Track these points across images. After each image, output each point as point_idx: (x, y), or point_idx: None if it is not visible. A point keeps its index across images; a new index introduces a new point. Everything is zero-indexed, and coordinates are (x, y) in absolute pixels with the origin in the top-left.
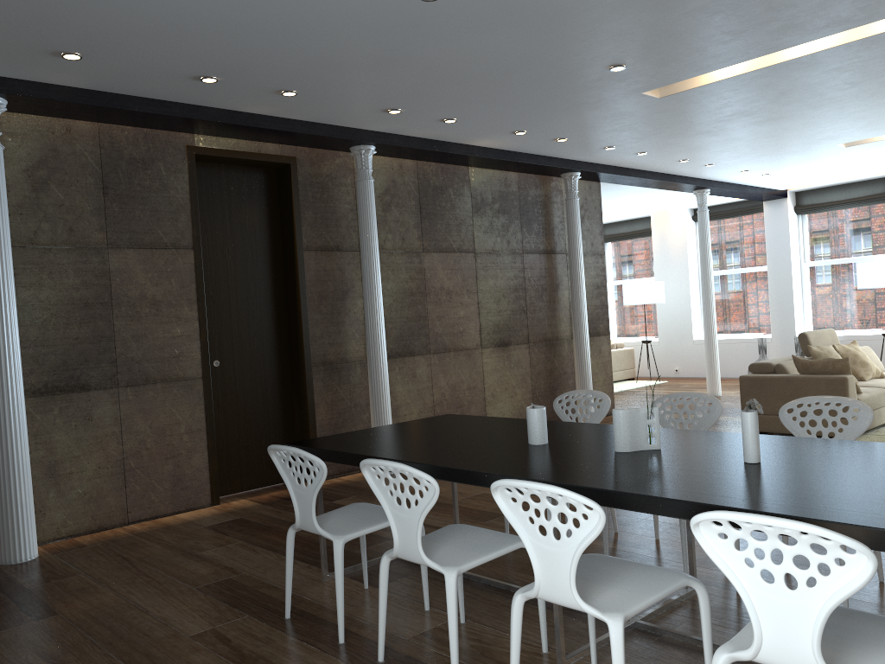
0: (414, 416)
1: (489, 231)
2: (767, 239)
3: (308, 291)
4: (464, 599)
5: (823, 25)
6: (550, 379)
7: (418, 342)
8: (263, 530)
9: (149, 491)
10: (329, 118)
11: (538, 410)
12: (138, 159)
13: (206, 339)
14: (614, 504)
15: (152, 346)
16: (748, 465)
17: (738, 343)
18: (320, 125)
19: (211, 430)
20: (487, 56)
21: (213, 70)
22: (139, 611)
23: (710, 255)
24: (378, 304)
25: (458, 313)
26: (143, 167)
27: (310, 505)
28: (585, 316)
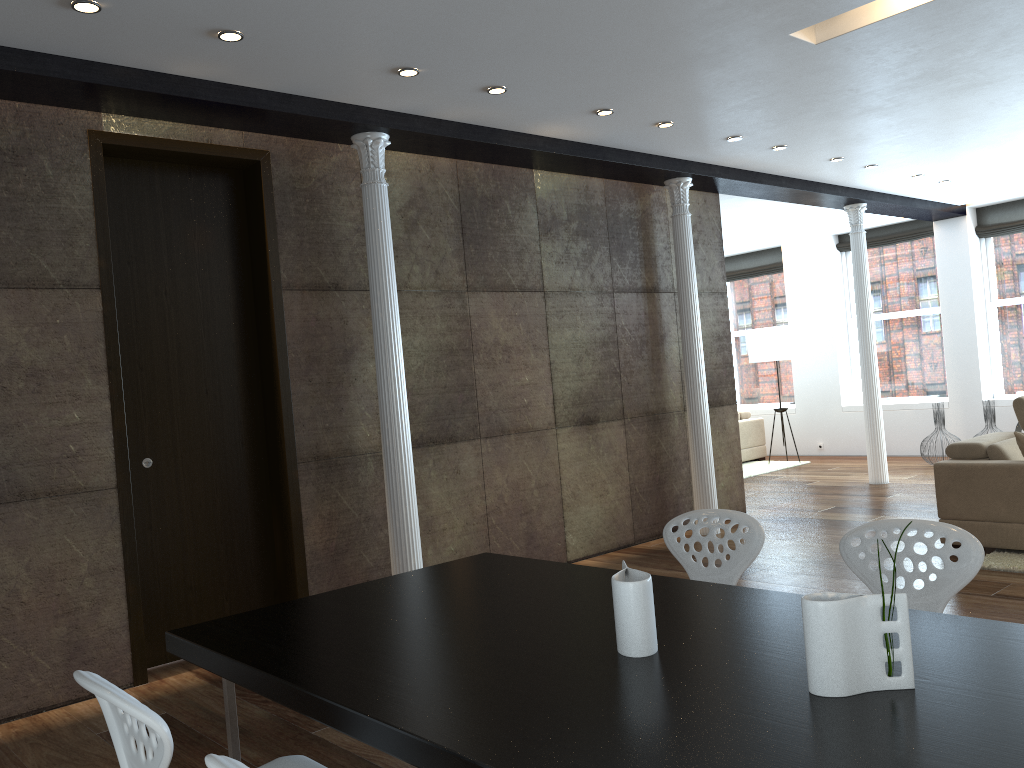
0: (457, 530)
1: (564, 261)
2: (939, 272)
3: (291, 351)
4: None
5: None
6: (655, 469)
7: (462, 422)
8: (188, 744)
9: (26, 670)
10: (310, 85)
11: (637, 585)
12: (5, 149)
13: (122, 427)
14: None
15: (30, 441)
16: None
17: (903, 410)
18: (298, 99)
19: (132, 569)
20: None
21: None
22: None
23: (869, 292)
24: (396, 368)
25: (521, 378)
26: (14, 162)
27: None
28: (703, 380)
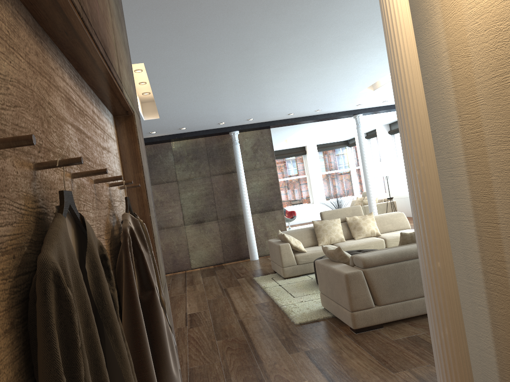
0: None
1: (186, 169)
2: None
3: None
4: None
5: None
6: (234, 236)
7: None
8: None
9: None
10: None
11: None
12: None
13: None
14: None
15: None
16: None
17: None
18: None
19: None
20: None
21: None
22: None
23: (365, 153)
24: None
25: (168, 211)
26: None
27: None
28: (245, 204)
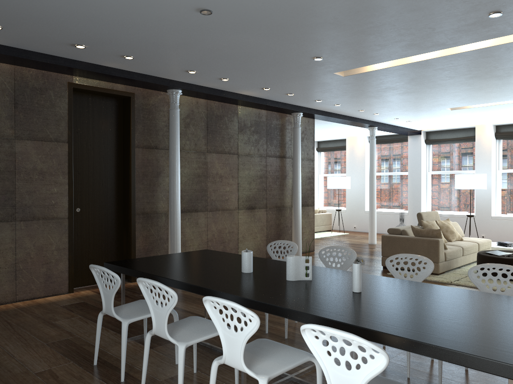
0: (195, 246)
1: (247, 143)
2: (408, 157)
3: (136, 171)
4: (199, 358)
5: (430, 45)
6: (277, 229)
7: (201, 204)
8: (94, 310)
9: (30, 283)
10: (154, 72)
11: (248, 253)
12: (38, 88)
13: (72, 195)
14: (273, 312)
15: (38, 198)
16: (354, 293)
17: (389, 214)
18: (148, 76)
19: (71, 249)
20: (243, 46)
21: (82, 41)
22: (9, 356)
23: (375, 164)
24: (177, 181)
25: (225, 189)
26: (40, 93)
27: (111, 300)
28: (300, 195)
